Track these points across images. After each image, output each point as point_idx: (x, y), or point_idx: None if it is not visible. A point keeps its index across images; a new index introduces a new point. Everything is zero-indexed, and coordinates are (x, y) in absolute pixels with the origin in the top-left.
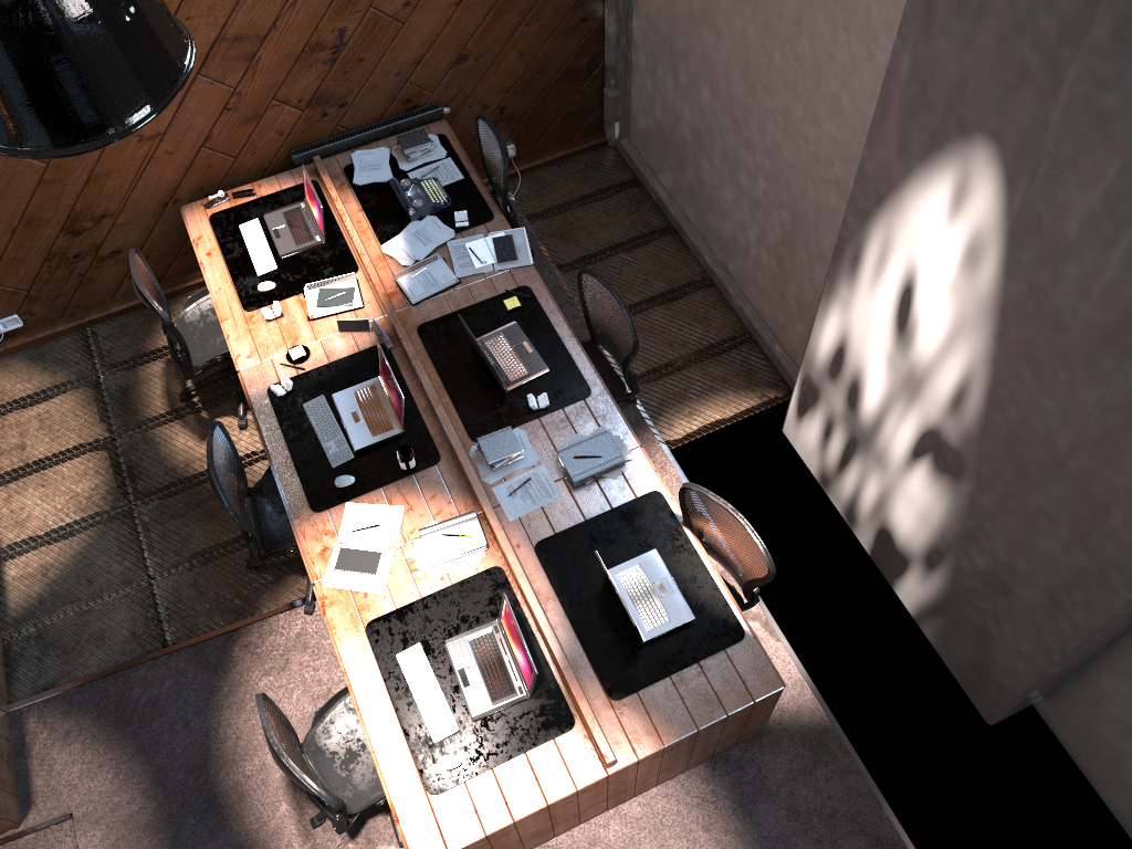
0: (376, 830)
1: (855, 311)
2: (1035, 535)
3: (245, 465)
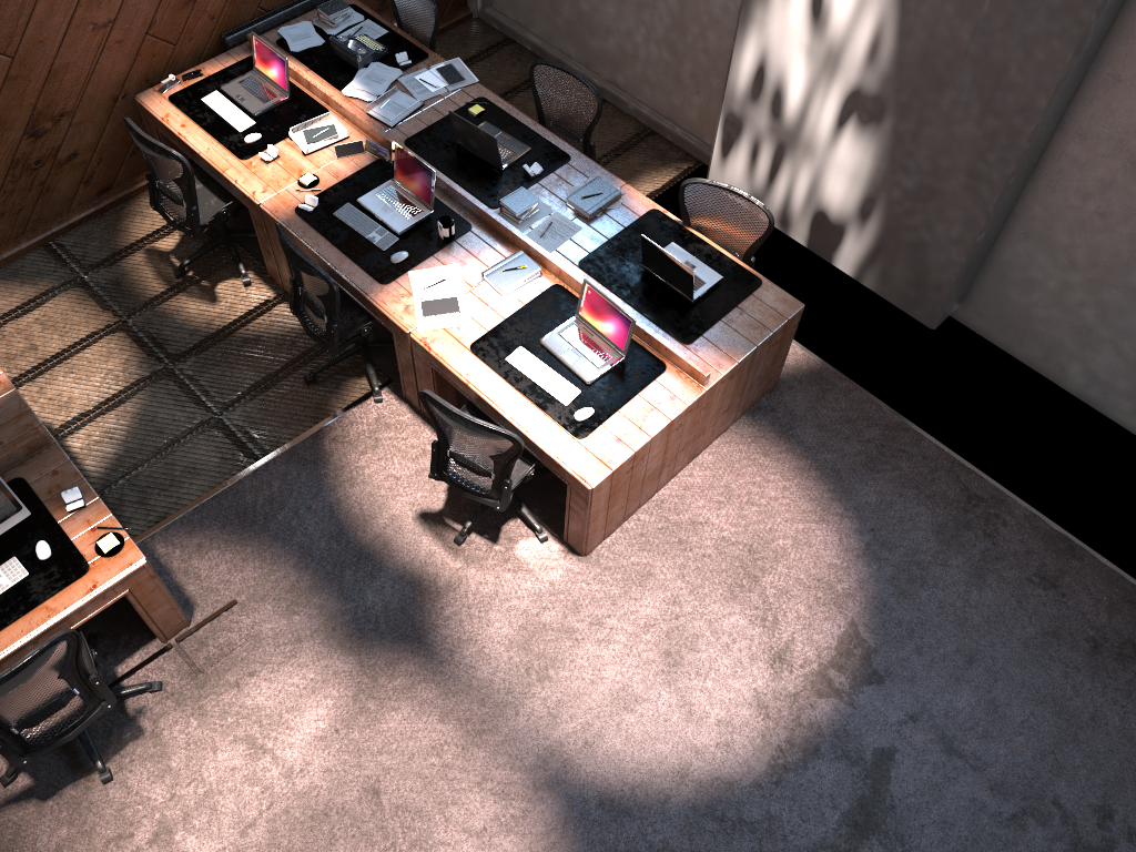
0: (512, 532)
1: (771, 25)
2: (951, 128)
3: (265, 312)
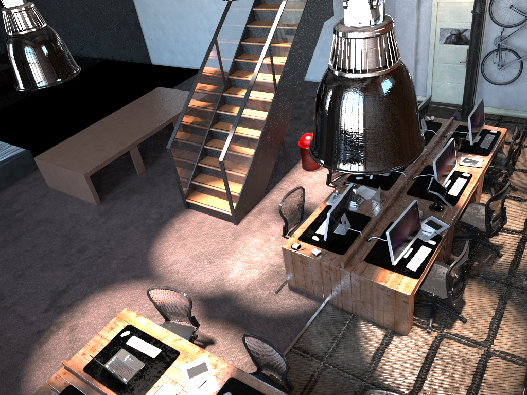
0: None
1: None
2: None
3: None
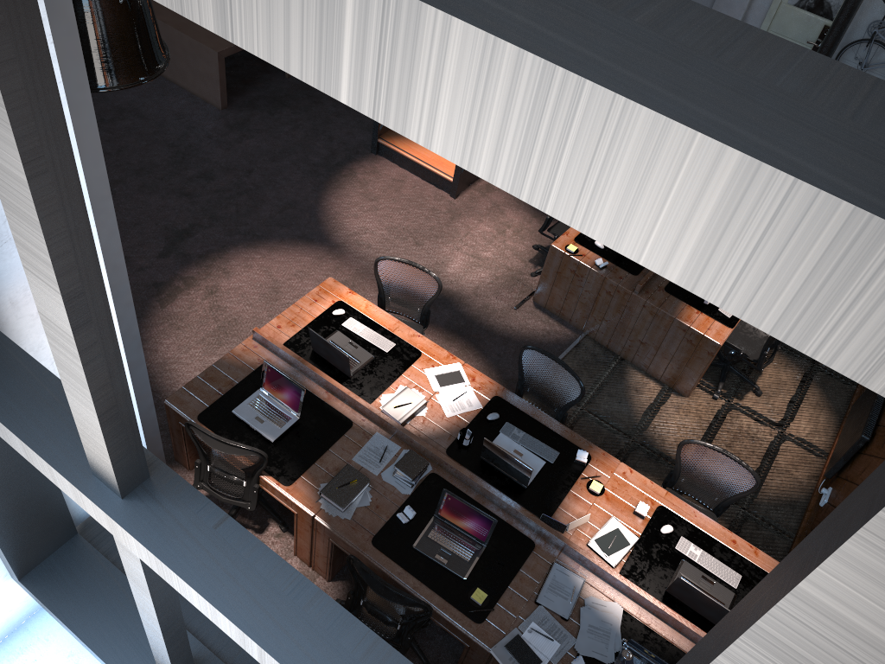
0: None
1: None
2: None
3: None
